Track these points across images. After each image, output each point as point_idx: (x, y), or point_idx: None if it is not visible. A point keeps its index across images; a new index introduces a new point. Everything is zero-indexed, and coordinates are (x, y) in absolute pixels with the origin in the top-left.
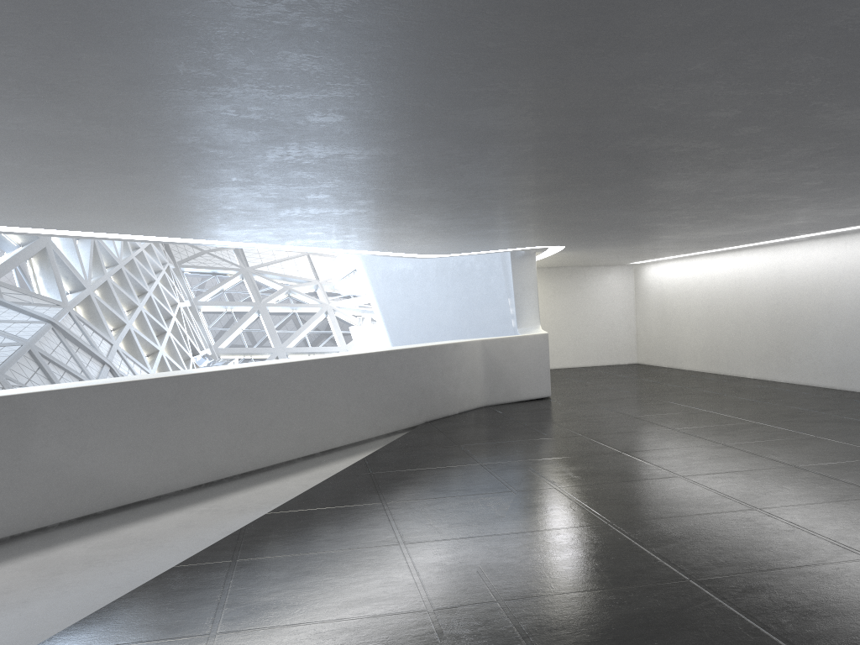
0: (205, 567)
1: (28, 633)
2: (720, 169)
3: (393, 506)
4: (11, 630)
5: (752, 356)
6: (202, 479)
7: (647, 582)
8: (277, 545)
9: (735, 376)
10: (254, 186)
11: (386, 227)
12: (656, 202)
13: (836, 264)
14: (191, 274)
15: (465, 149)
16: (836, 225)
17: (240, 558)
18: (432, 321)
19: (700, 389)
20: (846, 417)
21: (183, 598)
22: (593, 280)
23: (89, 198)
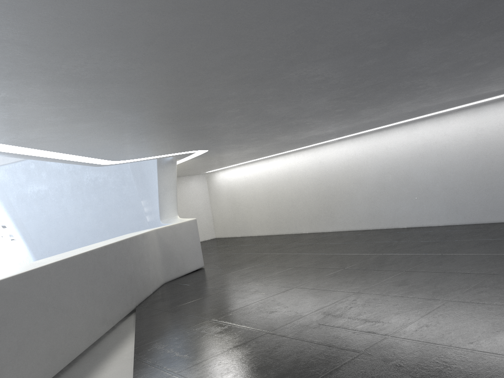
0: None
1: None
2: (492, 29)
3: None
4: None
5: (306, 219)
6: None
7: None
8: None
9: (295, 234)
10: None
11: (138, 110)
12: (362, 86)
13: (360, 154)
14: None
15: None
16: (379, 124)
17: None
18: (71, 228)
19: (293, 243)
20: (423, 241)
21: None
22: (182, 185)
23: None
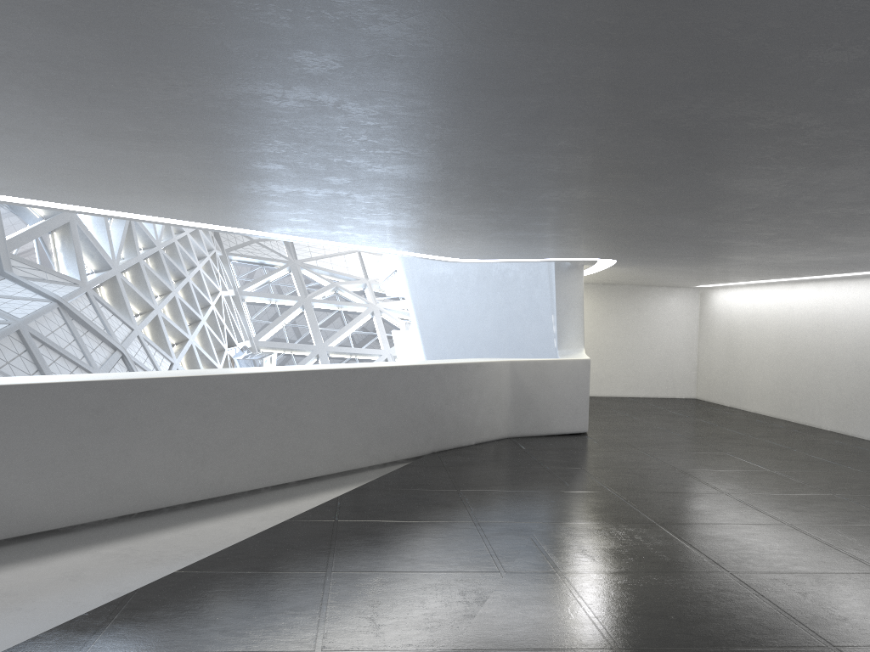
0: None
1: None
2: (817, 163)
3: (337, 580)
4: None
5: (831, 405)
6: (131, 508)
7: None
8: (154, 631)
9: (808, 426)
10: (169, 143)
11: (385, 218)
12: (725, 210)
13: None
14: (239, 262)
15: (439, 100)
16: None
17: (92, 649)
18: (468, 332)
19: (765, 439)
20: None
21: None
22: (653, 301)
23: None
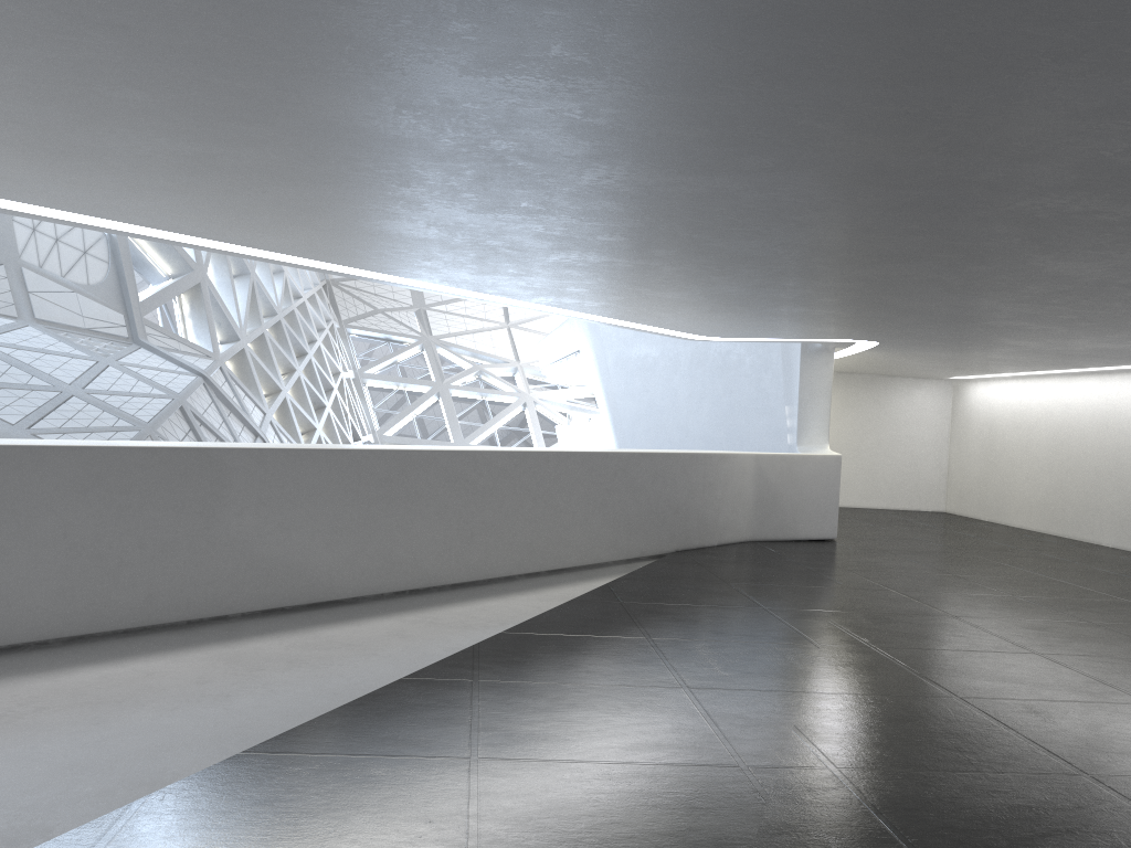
0: (441, 683)
1: (241, 730)
2: None
3: (661, 644)
4: (220, 724)
5: (1114, 517)
6: (409, 583)
7: (1025, 771)
8: (525, 670)
9: (1085, 542)
10: (542, 217)
11: (670, 290)
12: (1035, 291)
13: None
14: (359, 337)
15: (830, 191)
16: None
17: (482, 678)
18: (677, 426)
19: (1039, 552)
20: None
21: (425, 714)
22: (896, 394)
23: (337, 213)
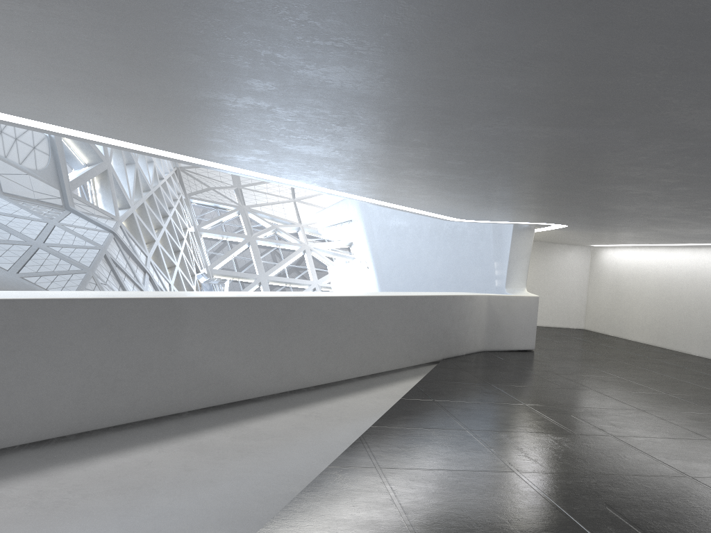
0: (356, 470)
1: (236, 512)
2: None
3: (479, 434)
4: (219, 507)
5: (700, 337)
6: (291, 386)
7: None
8: (405, 458)
9: (680, 352)
10: (420, 148)
11: (464, 193)
12: (705, 202)
13: None
14: (197, 205)
15: (635, 141)
16: None
17: (381, 466)
18: (420, 272)
19: (659, 359)
20: None
21: (360, 498)
22: (556, 255)
23: (276, 140)
